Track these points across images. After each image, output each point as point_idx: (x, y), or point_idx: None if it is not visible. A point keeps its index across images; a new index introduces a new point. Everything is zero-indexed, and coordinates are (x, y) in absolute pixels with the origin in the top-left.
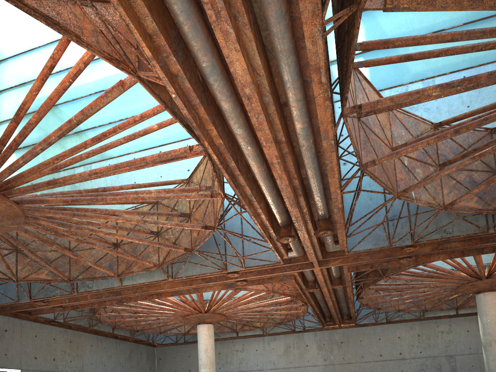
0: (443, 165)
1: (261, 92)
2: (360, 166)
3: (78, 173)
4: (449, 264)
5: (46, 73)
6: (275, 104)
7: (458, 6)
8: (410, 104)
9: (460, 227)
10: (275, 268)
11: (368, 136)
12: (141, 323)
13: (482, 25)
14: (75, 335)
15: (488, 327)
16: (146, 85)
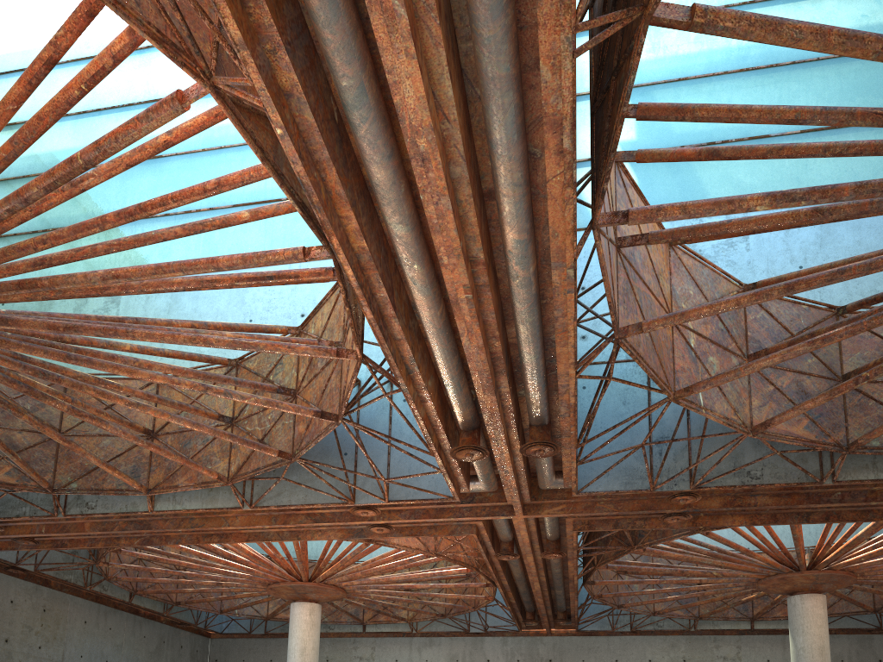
0: (756, 357)
1: (448, 155)
2: (615, 330)
3: (82, 272)
4: (746, 538)
5: (39, 72)
6: (472, 184)
7: (820, 41)
8: (710, 233)
9: (776, 470)
10: (444, 509)
11: (633, 283)
12: (186, 589)
13: (831, 137)
14: (55, 600)
15: (805, 654)
16: (227, 107)
